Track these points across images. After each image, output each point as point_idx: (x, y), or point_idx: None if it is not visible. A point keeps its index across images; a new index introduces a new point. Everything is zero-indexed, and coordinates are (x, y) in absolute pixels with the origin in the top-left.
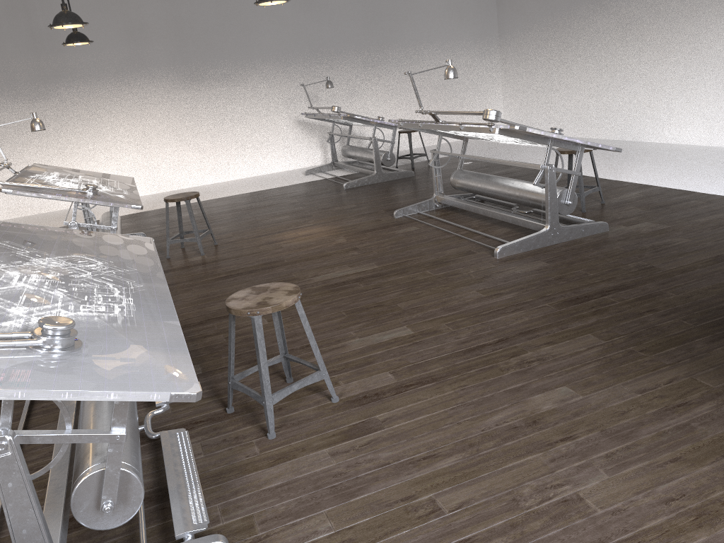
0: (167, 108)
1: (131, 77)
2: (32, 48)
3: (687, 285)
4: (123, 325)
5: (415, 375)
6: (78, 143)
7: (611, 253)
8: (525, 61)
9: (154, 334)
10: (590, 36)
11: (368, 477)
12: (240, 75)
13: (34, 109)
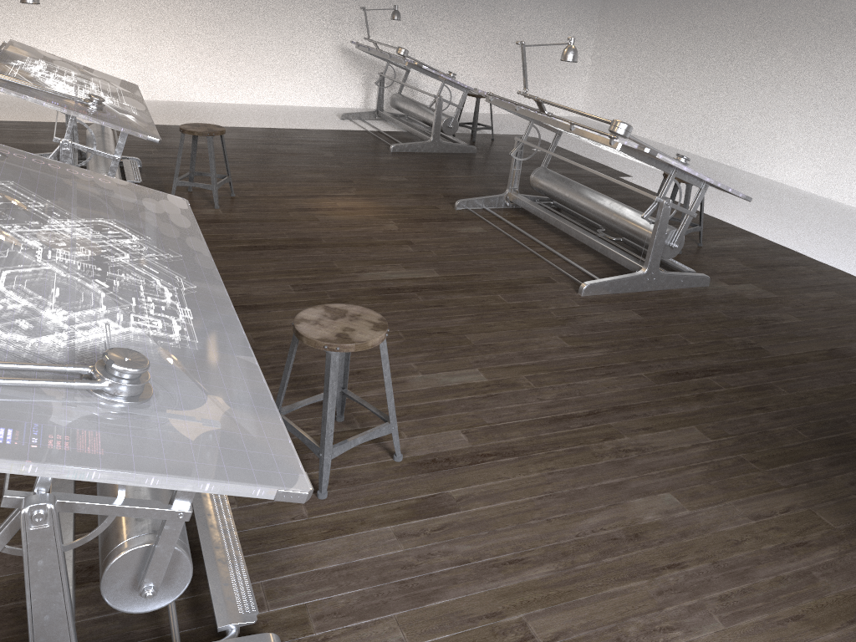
0: None
1: None
2: None
3: (800, 383)
4: (192, 358)
5: (493, 441)
6: (59, 14)
7: (713, 318)
8: (627, 38)
9: (232, 378)
10: (713, 29)
11: (445, 577)
12: None
13: None
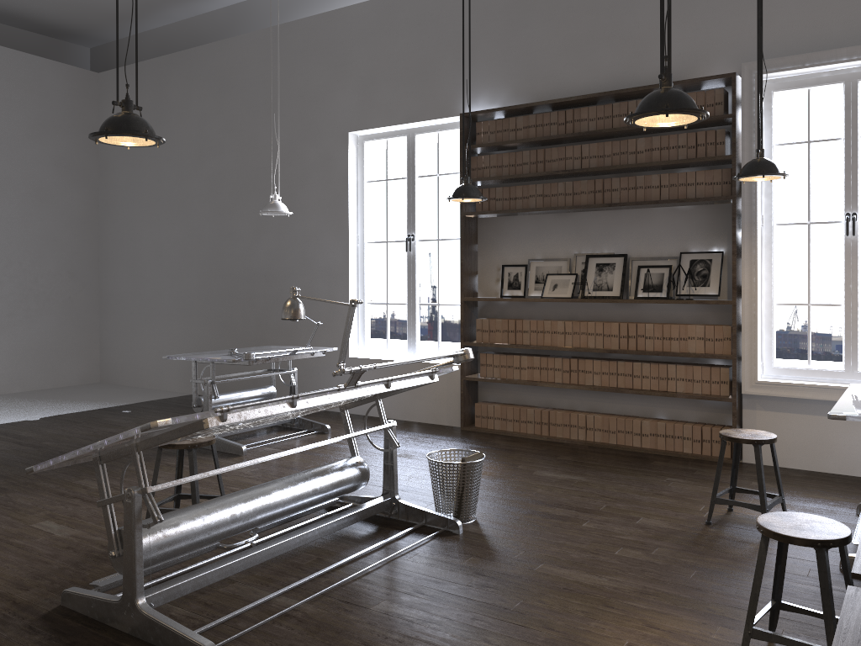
0: None
1: None
2: None
3: None
4: None
5: None
6: None
7: None
8: None
9: None
10: None
11: None
12: None
13: None
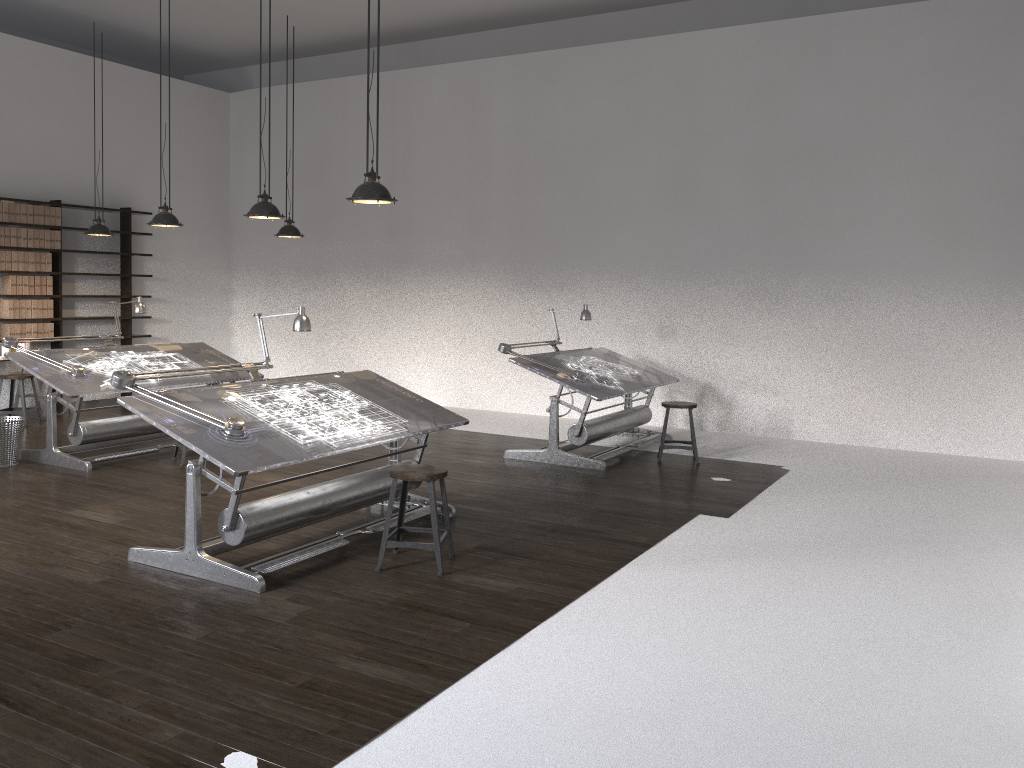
0: (491, 312)
1: (464, 272)
2: (389, 231)
3: None
4: None
5: None
6: (406, 334)
7: (134, 605)
8: None
9: None
10: None
11: None
12: (577, 285)
13: (378, 292)
